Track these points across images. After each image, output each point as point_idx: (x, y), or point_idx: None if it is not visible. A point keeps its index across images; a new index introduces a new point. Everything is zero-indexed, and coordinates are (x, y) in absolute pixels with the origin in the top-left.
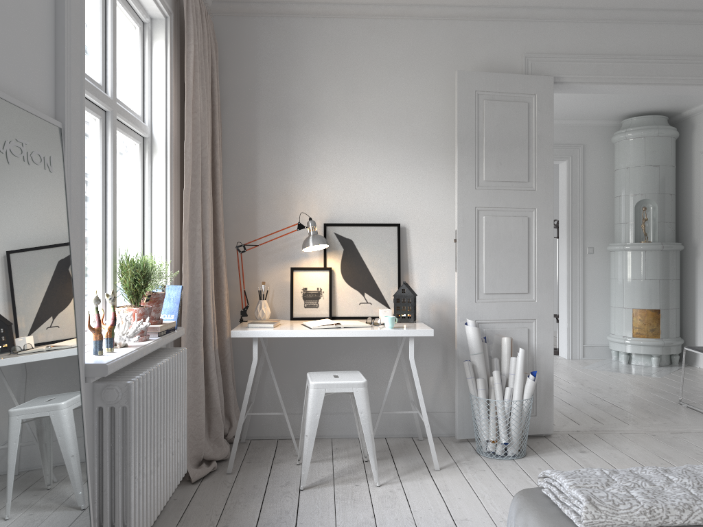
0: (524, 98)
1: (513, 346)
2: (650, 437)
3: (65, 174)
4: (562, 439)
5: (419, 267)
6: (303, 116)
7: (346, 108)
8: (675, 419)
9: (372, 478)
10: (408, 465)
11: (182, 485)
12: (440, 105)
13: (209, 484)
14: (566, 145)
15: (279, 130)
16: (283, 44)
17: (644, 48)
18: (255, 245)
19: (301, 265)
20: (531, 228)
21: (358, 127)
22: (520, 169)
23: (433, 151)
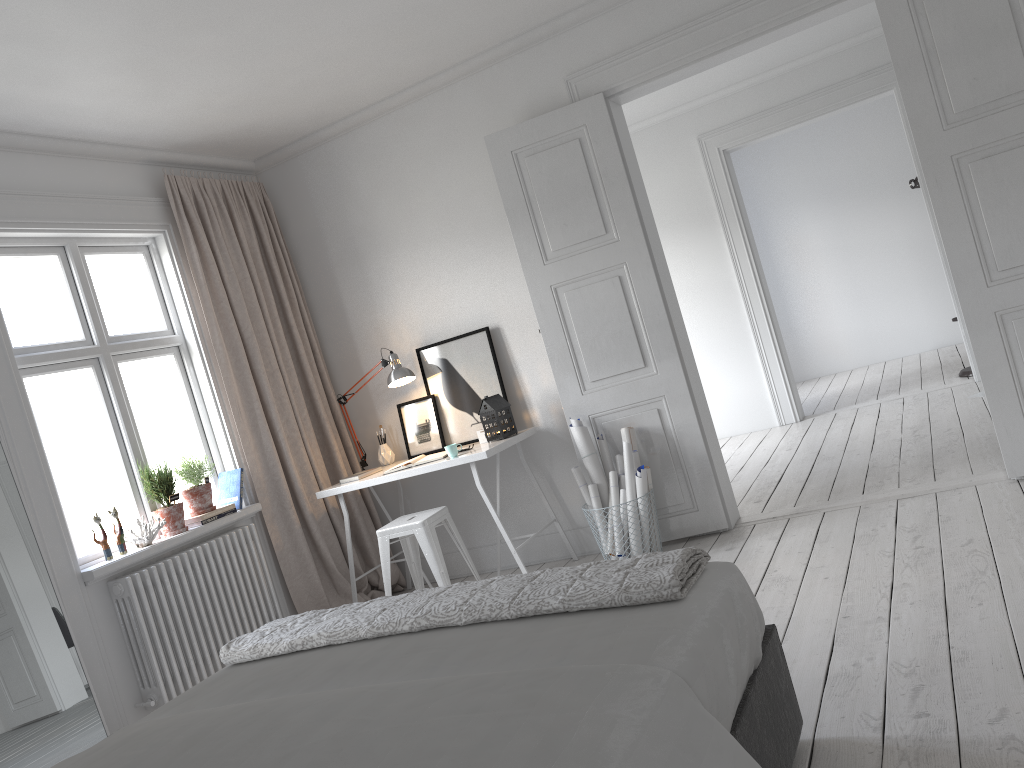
0: (573, 134)
1: (633, 436)
2: (856, 512)
3: (4, 451)
4: (735, 534)
5: (526, 367)
6: (368, 241)
7: (403, 218)
8: (947, 473)
9: None
10: None
11: None
12: (493, 176)
13: None
14: (884, 66)
15: (352, 265)
16: (328, 174)
17: (712, 1)
18: (351, 394)
19: (413, 398)
20: (628, 288)
21: (421, 233)
22: (591, 222)
23: (501, 232)
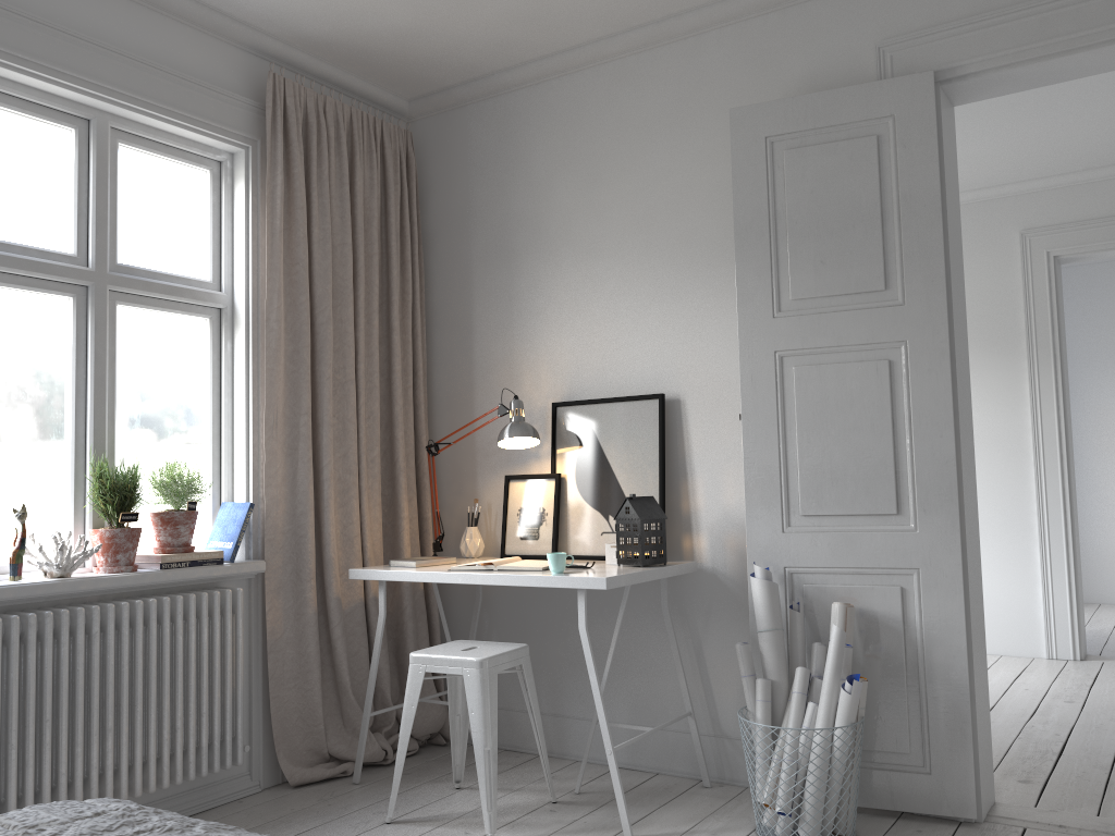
0: (870, 128)
1: (850, 621)
2: None
3: None
4: (988, 835)
5: (705, 468)
6: (528, 238)
7: (585, 213)
8: None
9: (508, 828)
10: (599, 821)
11: (281, 787)
12: (728, 175)
13: (308, 791)
14: None
15: (498, 266)
16: (500, 136)
17: None
18: (446, 443)
19: (531, 472)
20: (899, 382)
21: (603, 240)
22: (865, 267)
23: (720, 259)
